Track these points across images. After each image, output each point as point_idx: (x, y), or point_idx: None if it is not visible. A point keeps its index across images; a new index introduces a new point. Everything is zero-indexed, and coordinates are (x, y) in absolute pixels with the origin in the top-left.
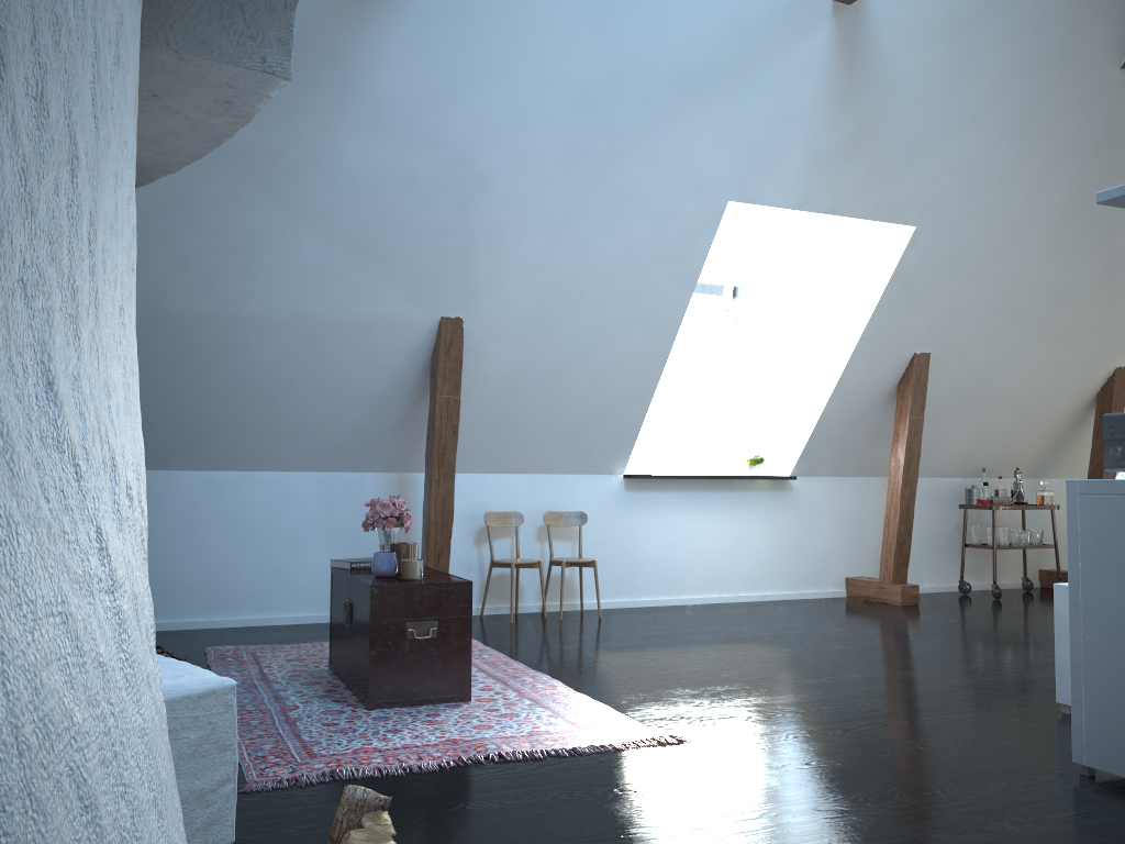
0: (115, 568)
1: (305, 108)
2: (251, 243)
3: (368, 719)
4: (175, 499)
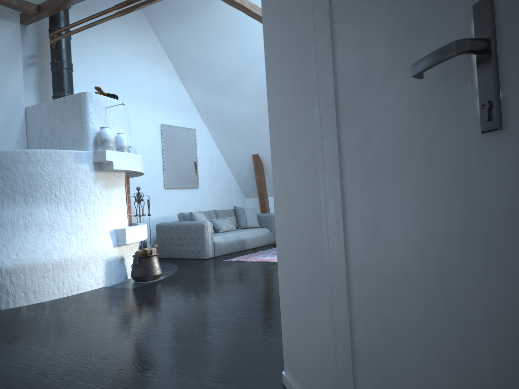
0: (71, 215)
1: None
2: None
3: (275, 254)
4: None
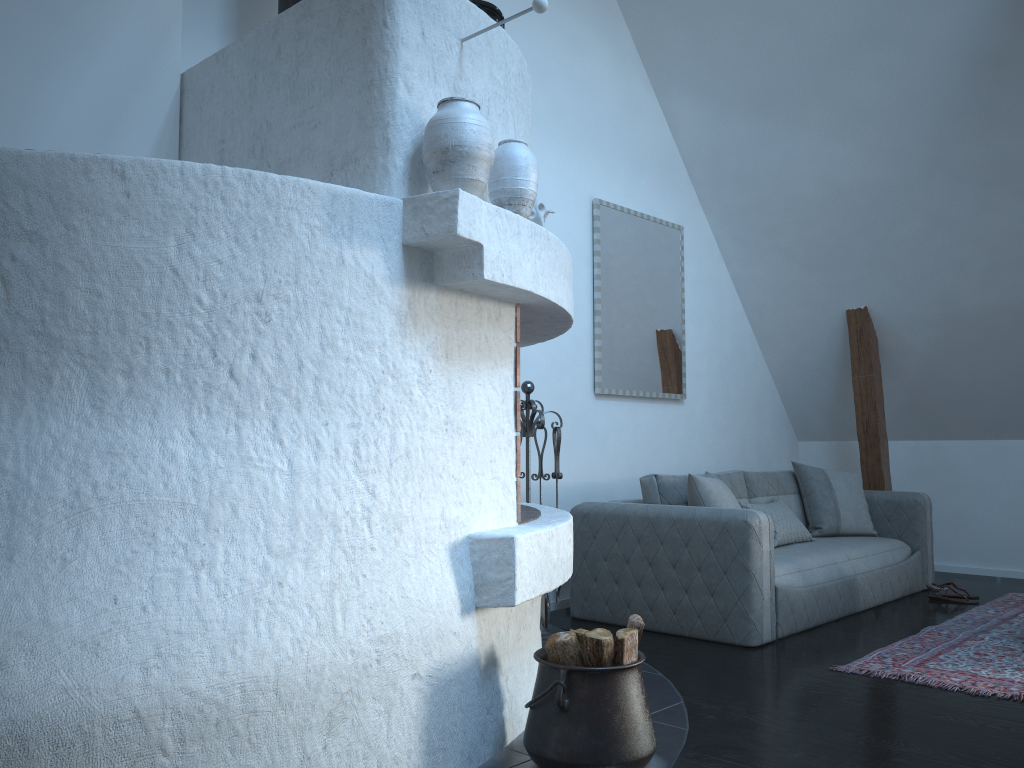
0: (295, 469)
1: (1023, 113)
2: (1012, 239)
3: (1020, 658)
4: (1011, 464)
